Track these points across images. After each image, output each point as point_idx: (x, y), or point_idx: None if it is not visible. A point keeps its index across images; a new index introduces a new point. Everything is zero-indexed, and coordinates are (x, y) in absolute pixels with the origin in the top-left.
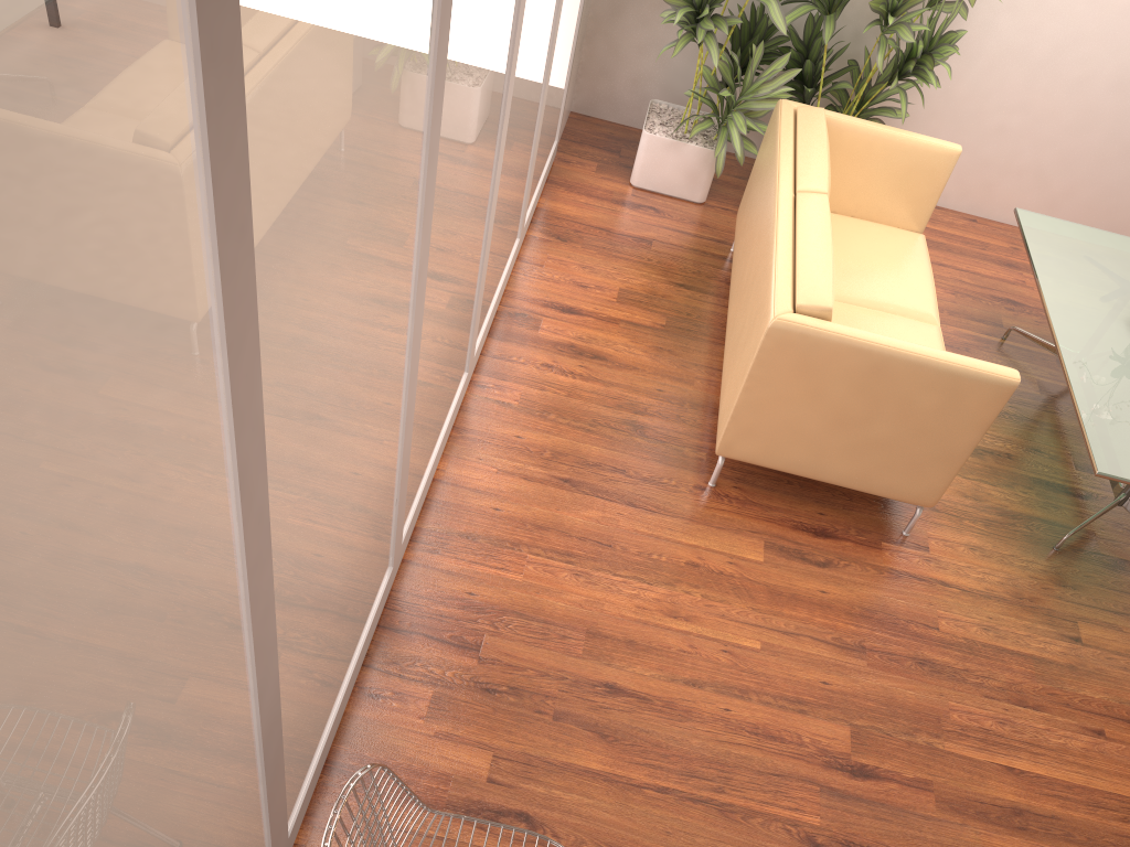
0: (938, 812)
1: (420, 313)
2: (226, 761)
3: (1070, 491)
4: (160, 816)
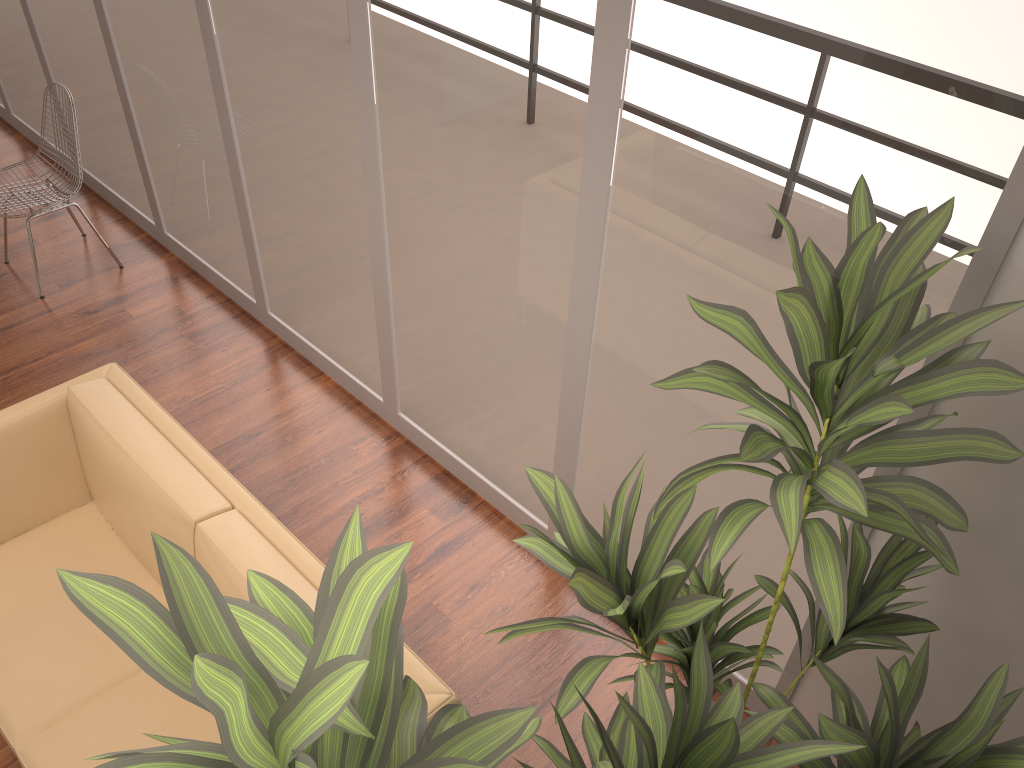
0: None
1: (227, 125)
2: (103, 69)
3: None
4: (72, 15)
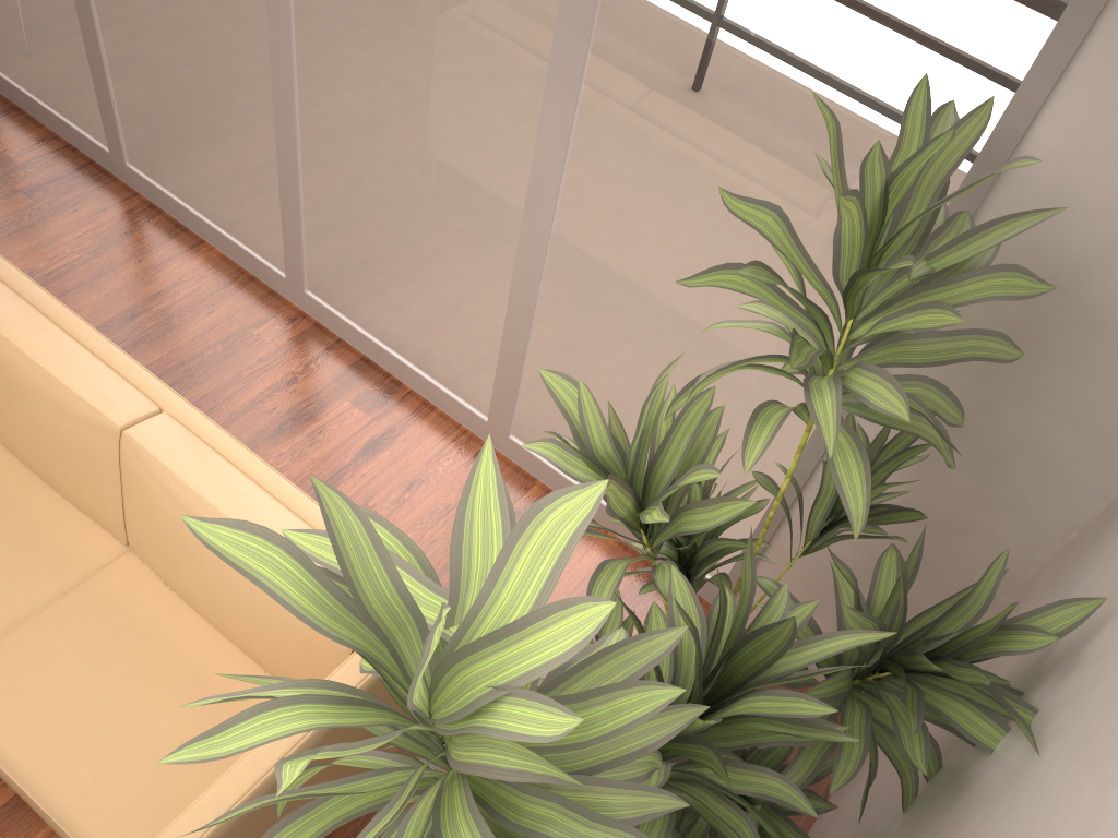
0: None
1: None
2: None
3: None
4: None
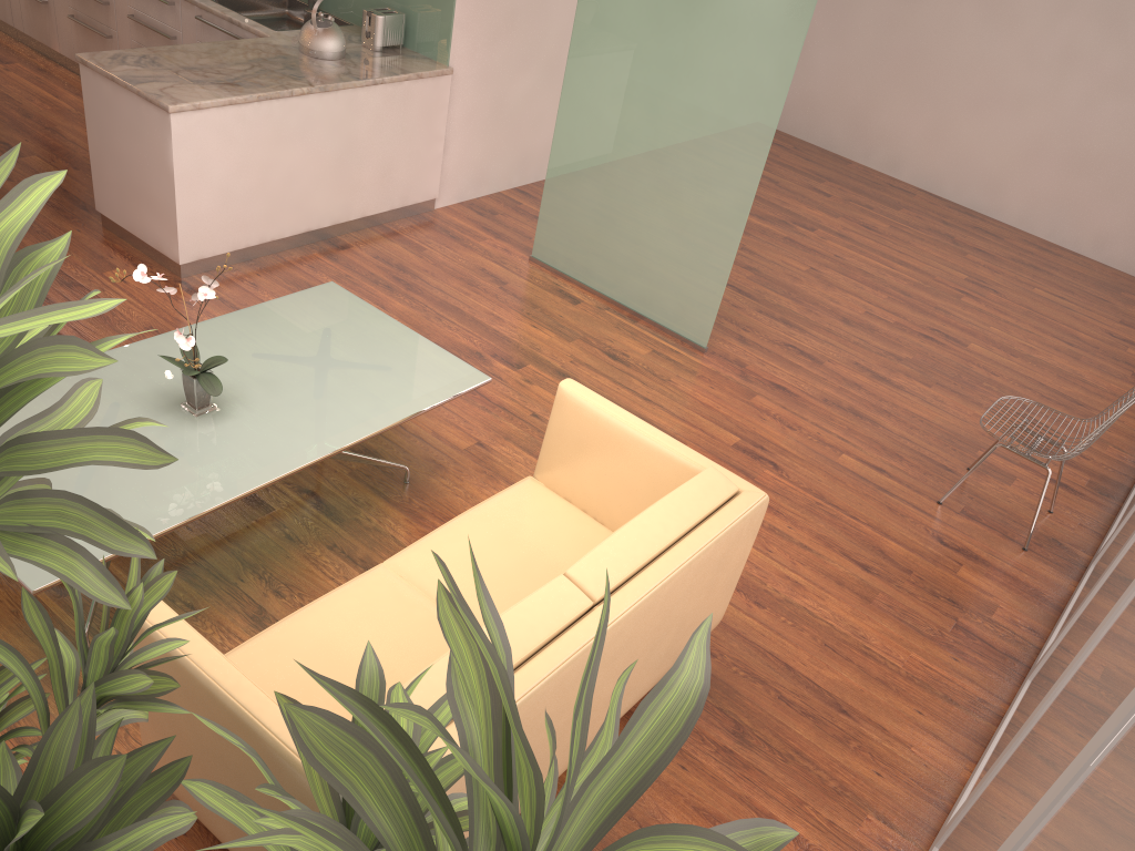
0: (687, 442)
1: None
2: None
3: (315, 500)
4: None
